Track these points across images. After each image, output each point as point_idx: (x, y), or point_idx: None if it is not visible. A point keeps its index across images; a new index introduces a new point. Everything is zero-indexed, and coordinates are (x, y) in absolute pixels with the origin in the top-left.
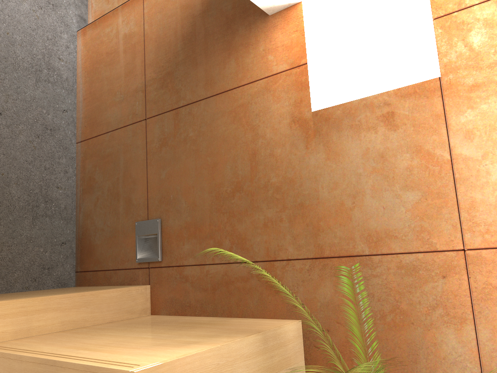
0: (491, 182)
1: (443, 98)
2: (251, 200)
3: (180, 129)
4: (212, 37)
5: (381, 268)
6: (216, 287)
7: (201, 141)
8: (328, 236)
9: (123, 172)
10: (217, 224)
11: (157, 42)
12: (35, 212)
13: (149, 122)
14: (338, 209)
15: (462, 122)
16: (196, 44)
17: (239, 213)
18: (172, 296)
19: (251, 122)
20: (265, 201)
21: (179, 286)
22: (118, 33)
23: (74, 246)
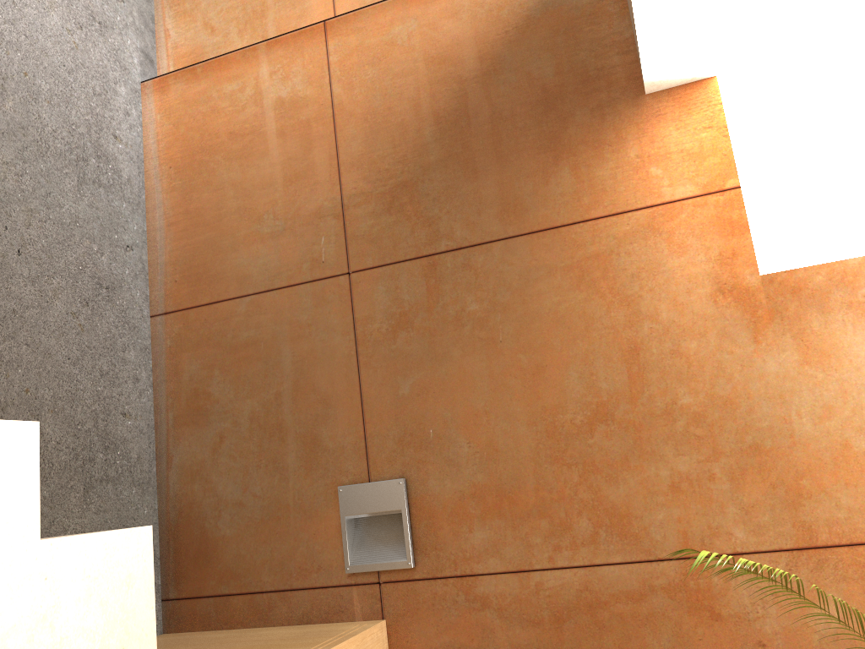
0: None
1: None
2: (636, 439)
3: (443, 297)
4: (511, 123)
5: None
6: (565, 615)
7: (499, 321)
8: (823, 507)
9: (293, 381)
10: (555, 488)
11: (371, 122)
12: (88, 475)
13: (358, 280)
14: (839, 455)
15: None
16: (472, 133)
17: (607, 465)
18: (447, 640)
19: (620, 288)
20: (669, 441)
21: (467, 618)
22: (260, 95)
23: (157, 542)
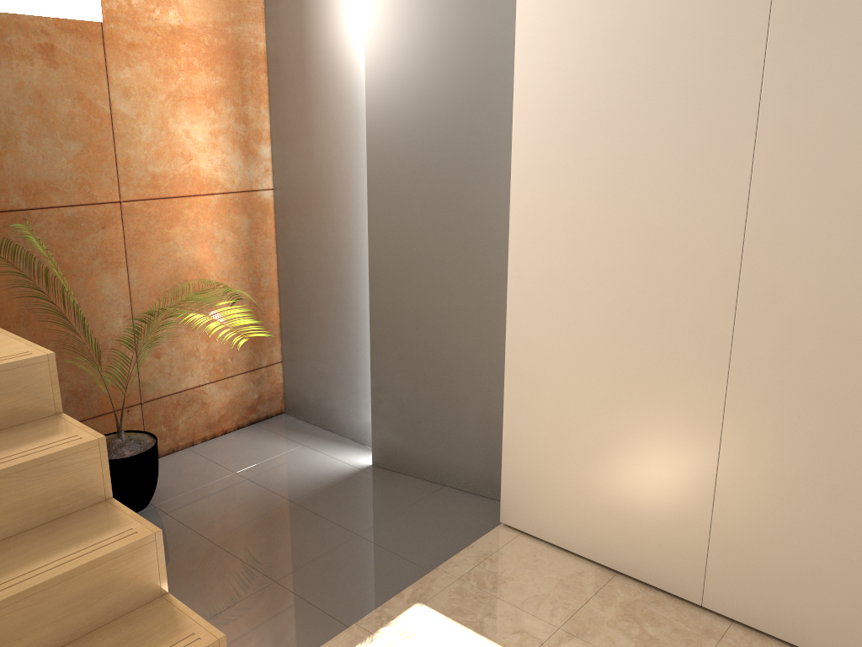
0: (143, 141)
1: (105, 47)
2: None
3: None
4: None
5: (42, 224)
6: None
7: None
8: None
9: None
10: None
11: None
12: None
13: None
14: None
15: (121, 78)
16: None
17: None
18: None
19: None
20: None
21: None
22: None
23: None
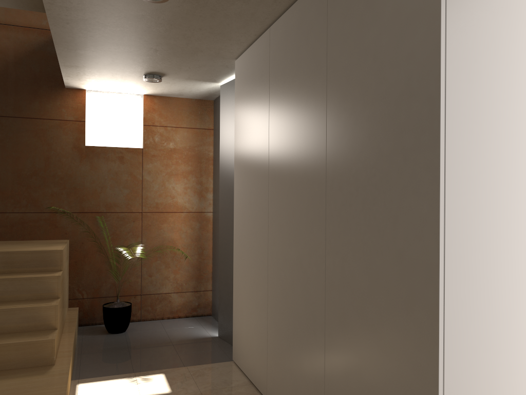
0: (154, 190)
1: (142, 156)
2: (44, 181)
3: None
4: (22, 82)
5: (110, 218)
6: (14, 225)
7: (7, 141)
8: (87, 203)
9: None
10: (17, 191)
11: None
12: None
13: None
14: (94, 192)
15: (148, 167)
16: (8, 80)
17: (34, 187)
18: None
19: (47, 140)
20: (53, 183)
21: None
22: None
23: None
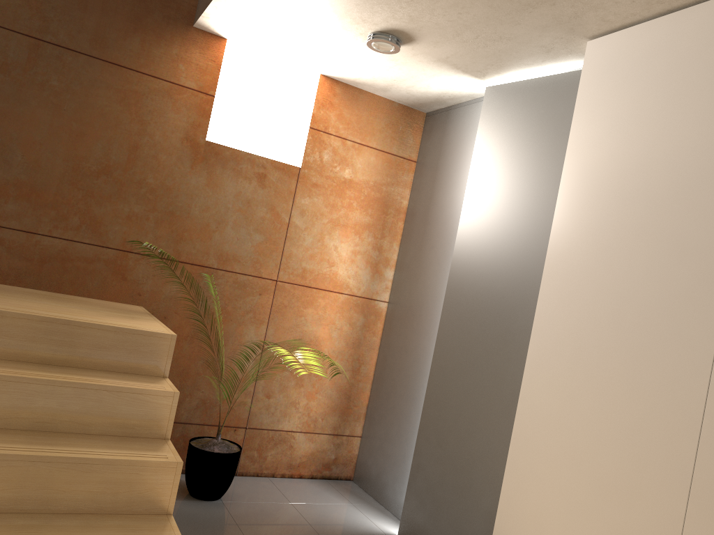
0: (304, 245)
1: (297, 182)
2: (119, 189)
3: (37, 68)
4: None
5: (222, 280)
6: (47, 260)
7: (68, 99)
8: (188, 246)
9: None
10: (66, 197)
11: None
12: None
13: None
14: (203, 227)
15: (302, 203)
16: None
17: (100, 196)
18: None
19: (141, 114)
20: (135, 196)
21: None
22: None
23: None
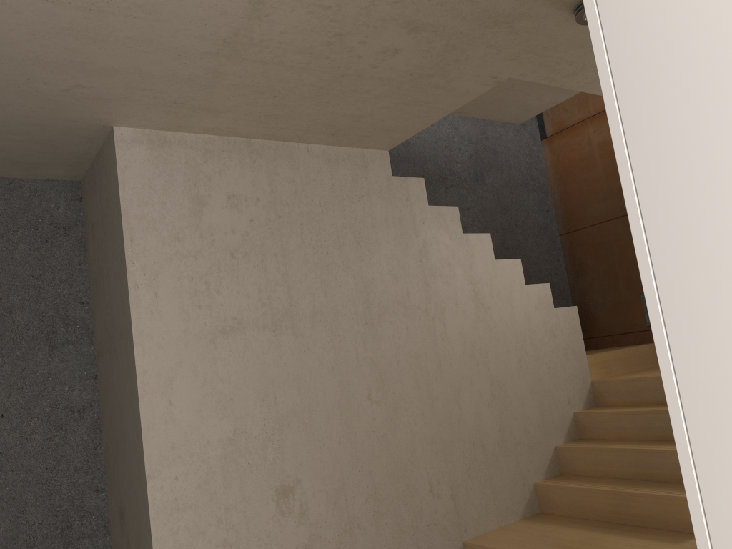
0: None
1: None
2: None
3: None
4: None
5: None
6: None
7: None
8: None
9: (618, 256)
10: None
11: None
12: None
13: None
14: None
15: None
16: None
17: None
18: None
19: None
20: None
21: None
22: (590, 141)
23: None
